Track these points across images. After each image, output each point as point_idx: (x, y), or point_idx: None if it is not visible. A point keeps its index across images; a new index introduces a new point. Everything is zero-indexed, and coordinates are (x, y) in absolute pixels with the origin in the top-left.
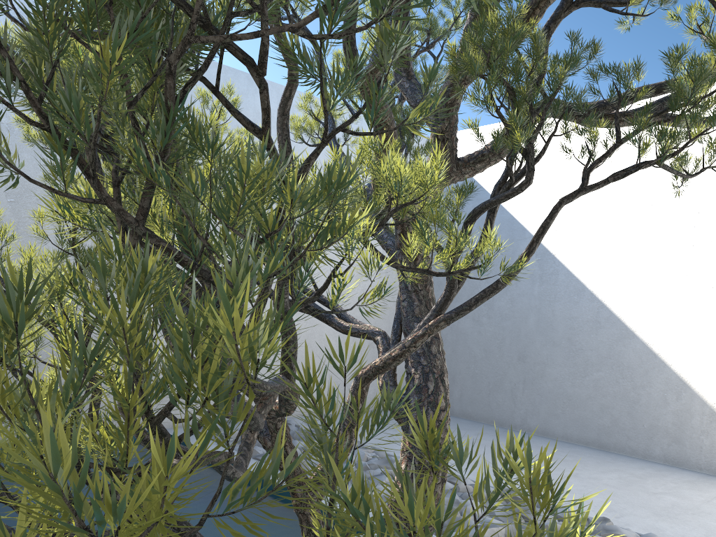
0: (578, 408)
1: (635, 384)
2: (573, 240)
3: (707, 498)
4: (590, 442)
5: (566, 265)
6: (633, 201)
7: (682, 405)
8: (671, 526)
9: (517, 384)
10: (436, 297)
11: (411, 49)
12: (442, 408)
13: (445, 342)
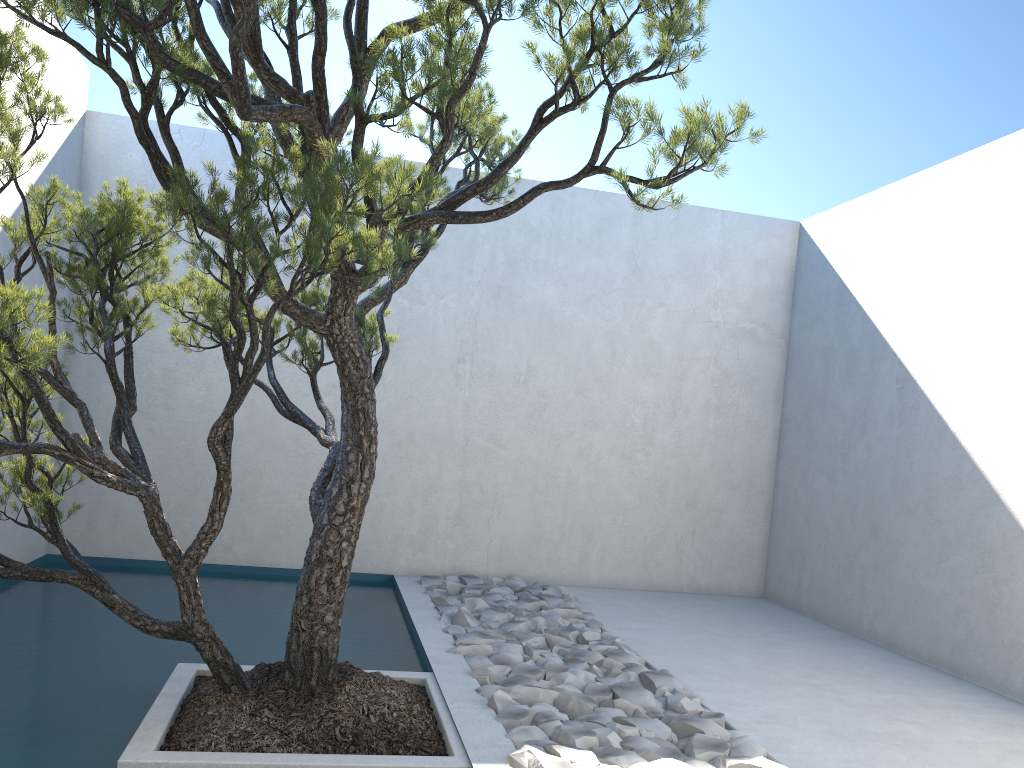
0: (930, 610)
1: (997, 576)
2: (938, 357)
3: (981, 740)
4: (941, 662)
5: (928, 395)
6: (1007, 294)
7: None
8: (819, 744)
9: (868, 570)
10: (793, 445)
11: None
12: (339, 513)
13: (798, 507)
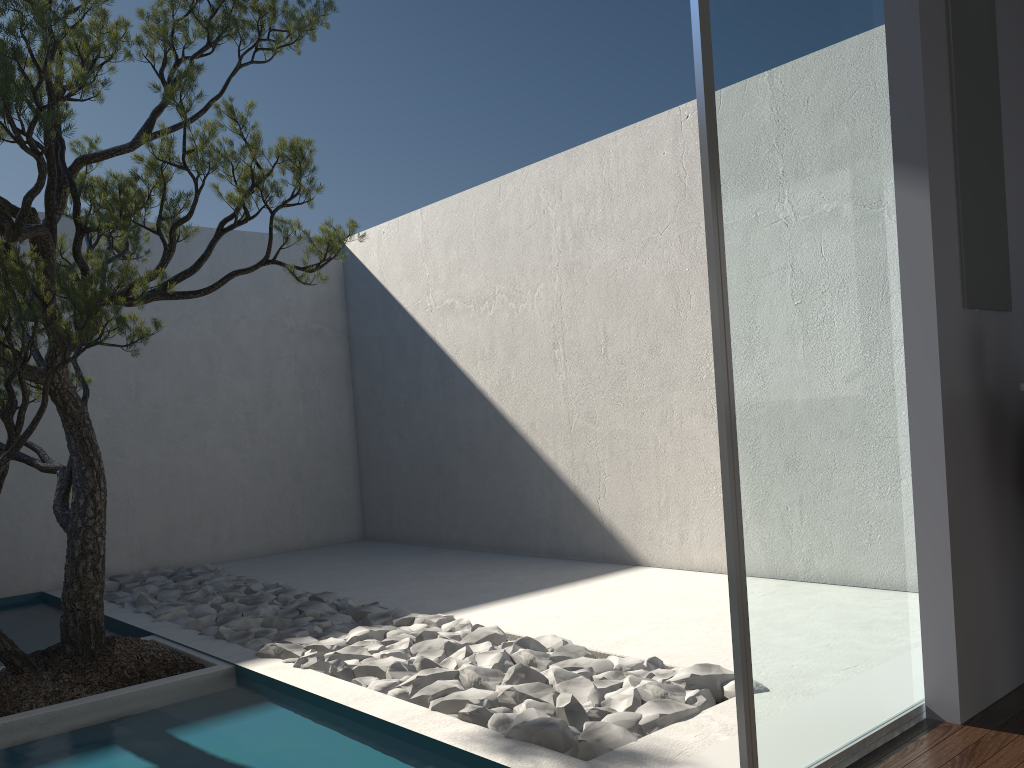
0: (485, 514)
1: (521, 480)
2: (460, 339)
3: (530, 578)
4: (498, 546)
5: (459, 366)
6: (497, 293)
7: (554, 494)
8: (441, 602)
9: (439, 497)
10: (367, 416)
11: None
12: (90, 517)
13: (380, 463)
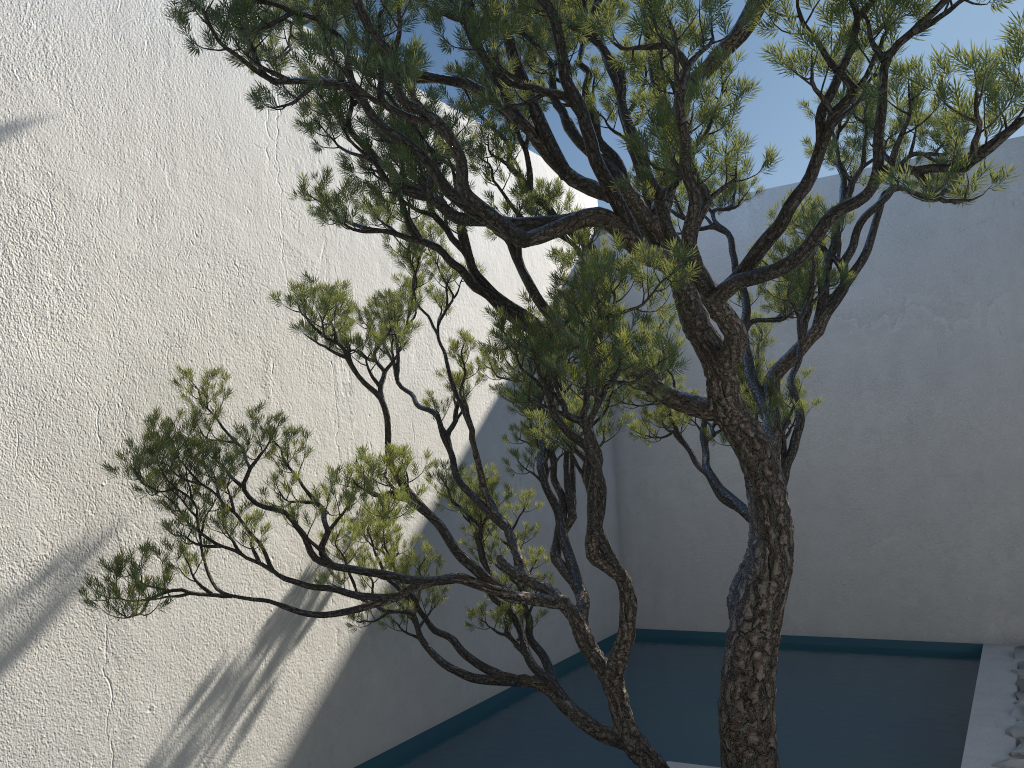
0: None
1: None
2: None
3: None
4: None
5: None
6: None
7: None
8: None
9: None
10: None
11: (232, 459)
12: (747, 619)
13: None
